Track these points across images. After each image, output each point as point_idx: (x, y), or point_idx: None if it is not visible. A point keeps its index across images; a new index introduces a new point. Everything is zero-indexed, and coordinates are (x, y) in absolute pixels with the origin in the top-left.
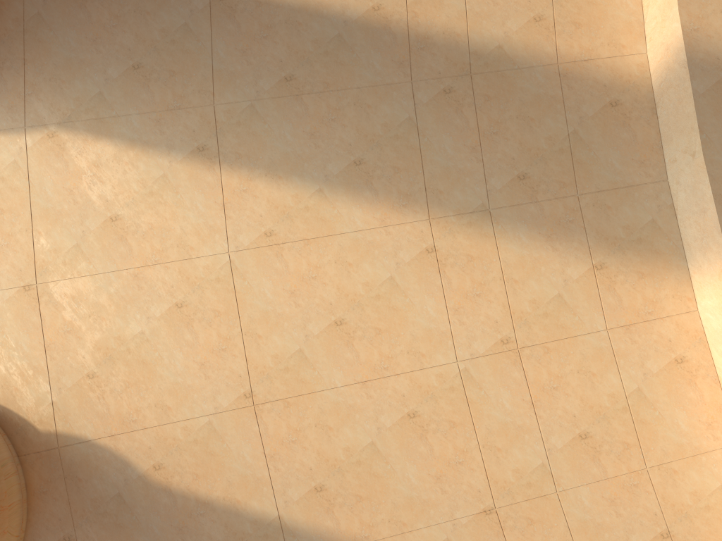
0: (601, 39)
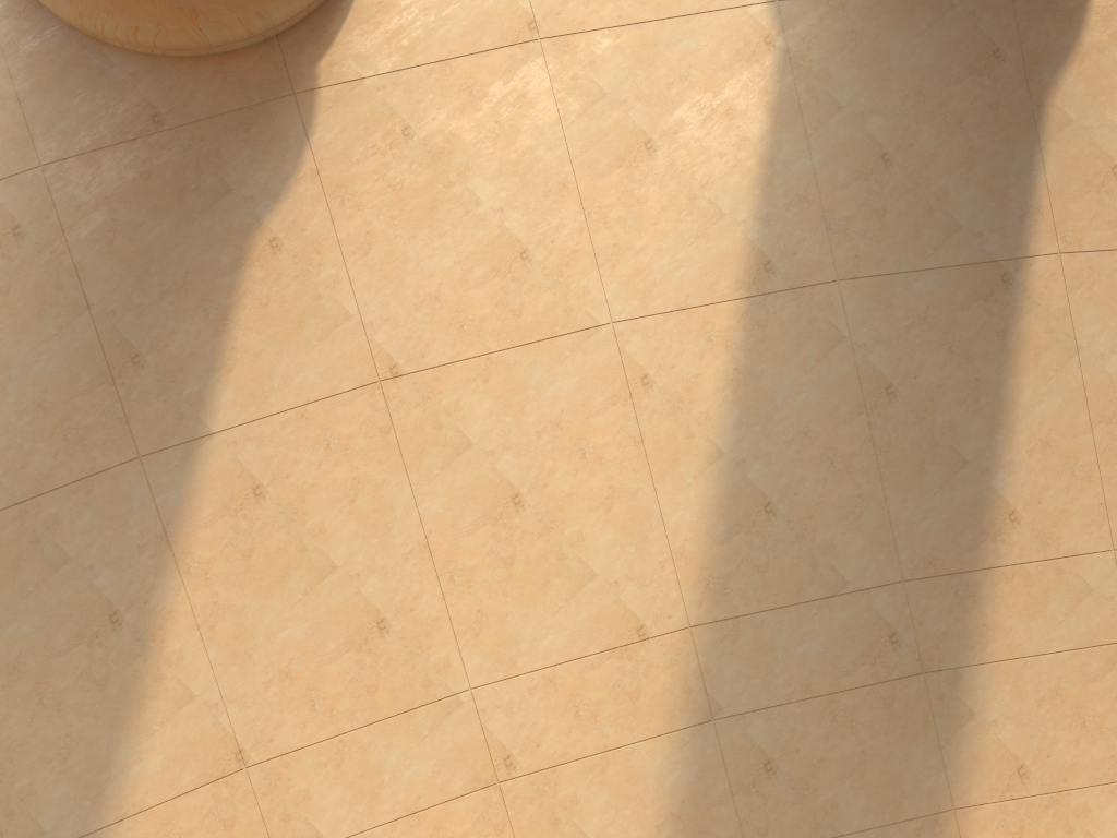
0: None
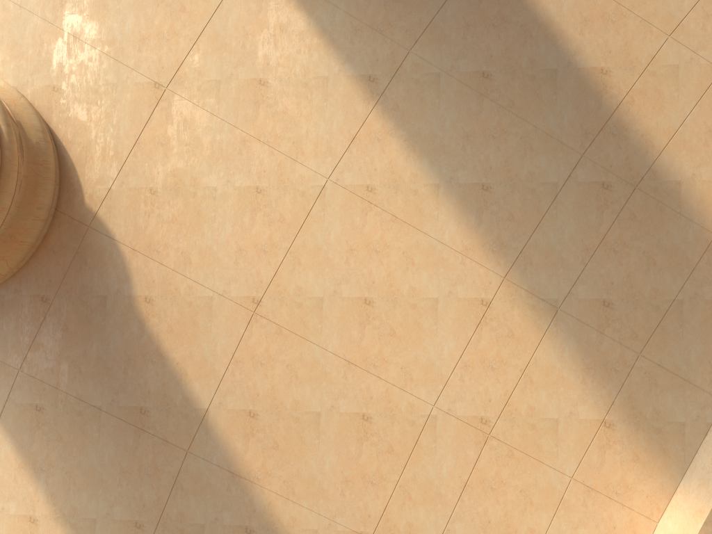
0: None
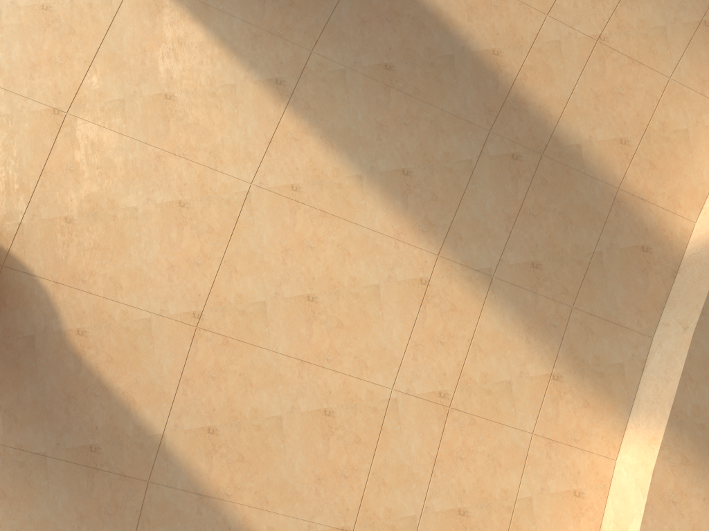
0: (665, 189)
